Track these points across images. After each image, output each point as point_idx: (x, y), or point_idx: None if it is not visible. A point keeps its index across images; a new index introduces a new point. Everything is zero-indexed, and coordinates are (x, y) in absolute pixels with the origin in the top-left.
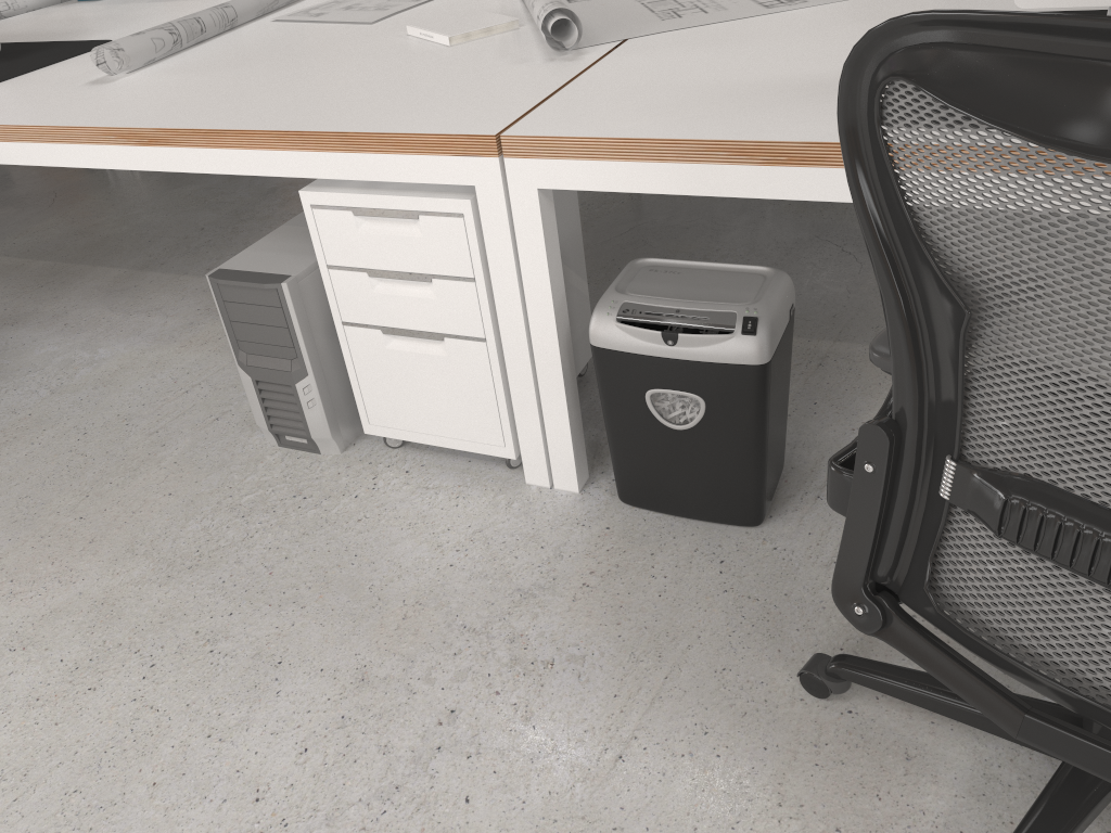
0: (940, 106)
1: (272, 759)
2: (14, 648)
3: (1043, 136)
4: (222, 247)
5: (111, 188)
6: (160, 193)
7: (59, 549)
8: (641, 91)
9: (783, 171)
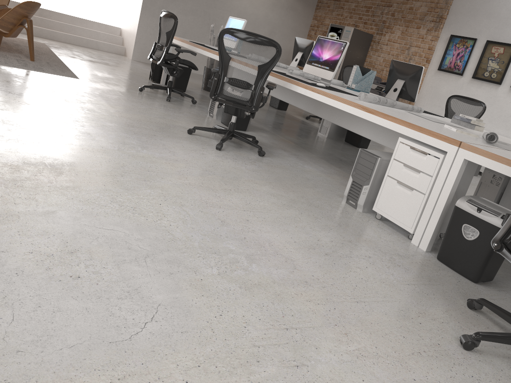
0: None
1: (323, 238)
2: (271, 195)
3: None
4: (345, 165)
5: (318, 140)
6: (331, 148)
7: (285, 188)
8: (506, 154)
9: None
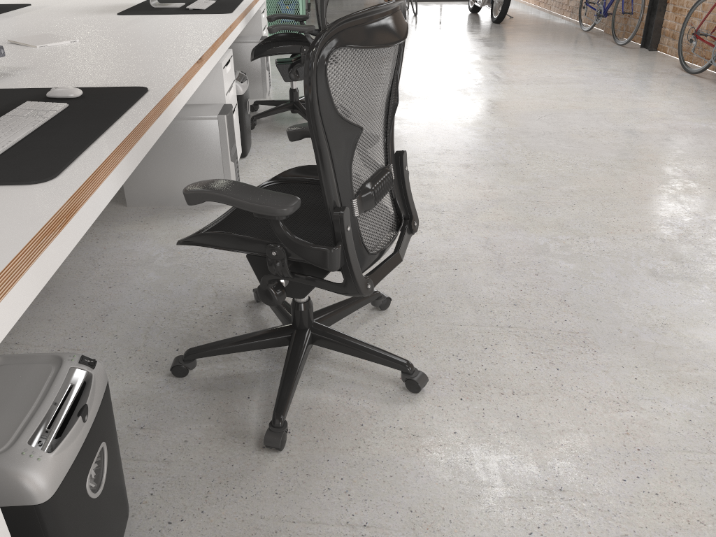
0: (342, 56)
1: None
2: None
3: (385, 44)
4: None
5: None
6: None
7: None
8: None
9: (67, 229)
